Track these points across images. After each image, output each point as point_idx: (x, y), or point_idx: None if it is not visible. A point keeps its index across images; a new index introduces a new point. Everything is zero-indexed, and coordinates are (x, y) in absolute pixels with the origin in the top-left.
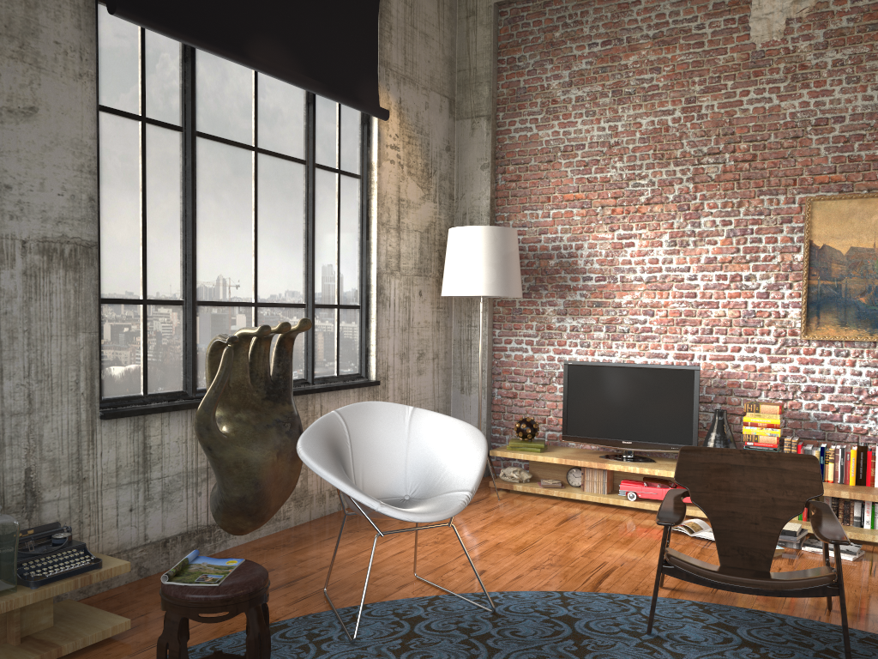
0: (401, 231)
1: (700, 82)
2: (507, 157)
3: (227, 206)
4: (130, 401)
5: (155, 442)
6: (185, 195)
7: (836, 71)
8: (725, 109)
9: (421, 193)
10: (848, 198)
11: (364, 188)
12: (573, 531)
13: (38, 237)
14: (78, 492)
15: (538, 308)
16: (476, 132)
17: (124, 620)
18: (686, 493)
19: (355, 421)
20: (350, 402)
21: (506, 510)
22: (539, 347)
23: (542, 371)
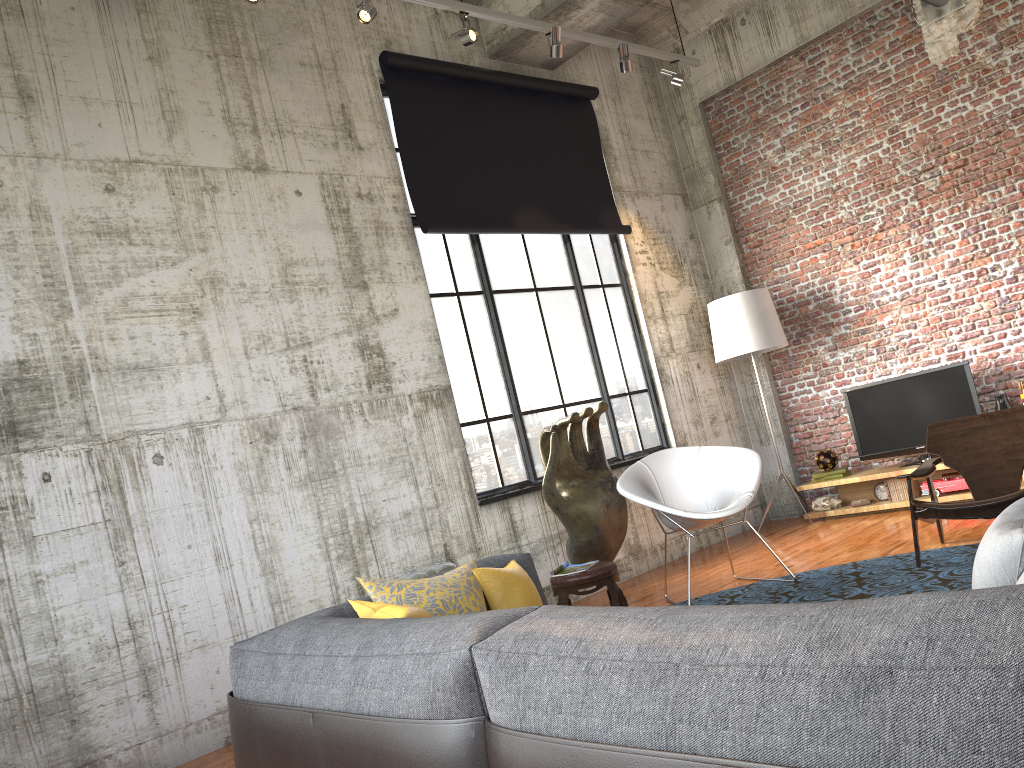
0: (667, 318)
1: (897, 113)
2: (745, 228)
3: (525, 337)
4: (494, 492)
5: (518, 518)
6: (495, 337)
7: (1016, 65)
8: (927, 128)
9: (676, 282)
10: None
11: (626, 292)
12: (876, 530)
13: (416, 390)
14: (477, 558)
15: (810, 350)
16: (712, 215)
17: None
18: (939, 460)
19: (656, 465)
20: None
21: (819, 530)
22: (821, 385)
23: (829, 405)
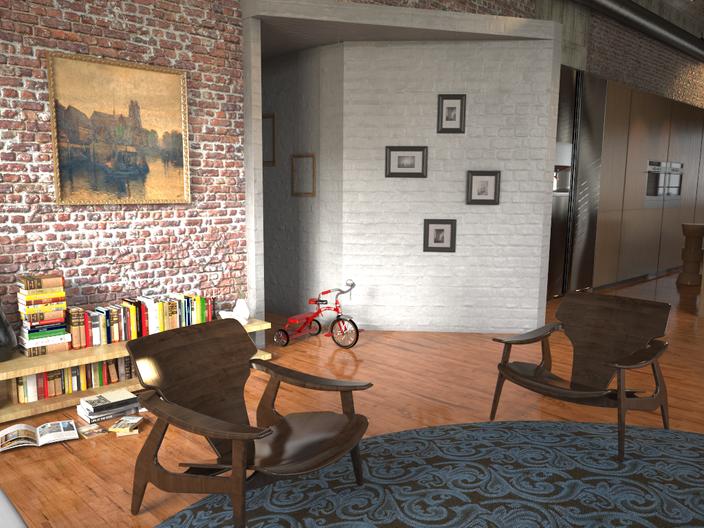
0: None
1: None
2: None
3: None
4: None
5: None
6: None
7: None
8: None
9: None
10: (89, 61)
11: None
12: None
13: None
14: None
15: None
16: None
17: None
18: (157, 395)
19: None
20: None
21: None
22: None
23: None
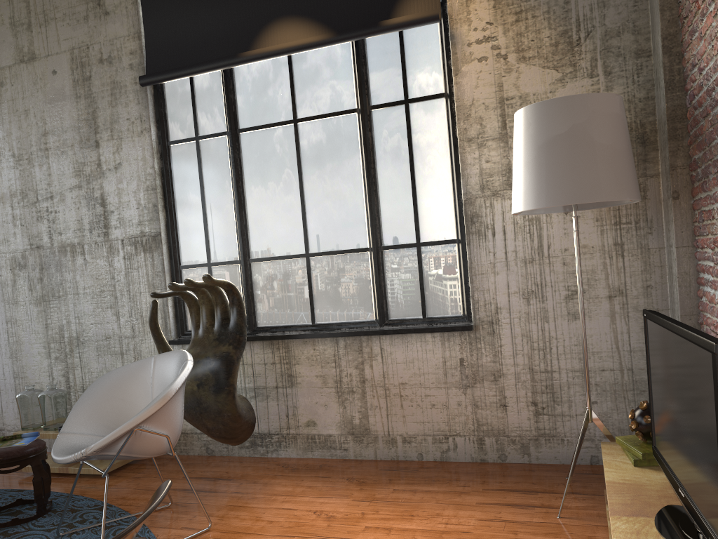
0: (511, 138)
1: None
2: None
3: (271, 178)
4: None
5: None
6: (232, 181)
7: None
8: None
9: (554, 75)
10: None
11: (448, 105)
12: None
13: (128, 236)
14: None
15: (710, 208)
16: None
17: (101, 468)
18: None
19: (161, 366)
20: (427, 348)
21: (508, 529)
22: (716, 280)
23: (717, 323)
